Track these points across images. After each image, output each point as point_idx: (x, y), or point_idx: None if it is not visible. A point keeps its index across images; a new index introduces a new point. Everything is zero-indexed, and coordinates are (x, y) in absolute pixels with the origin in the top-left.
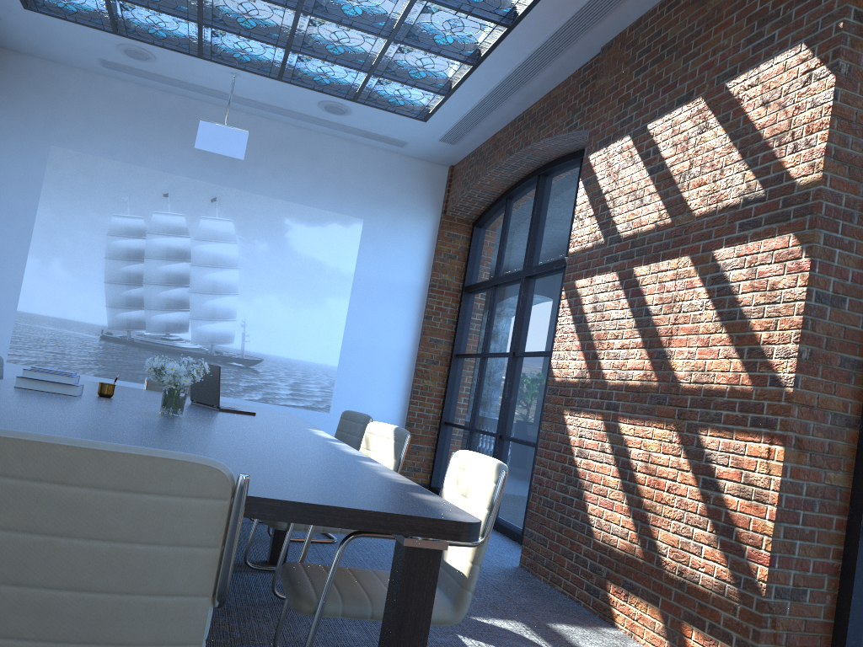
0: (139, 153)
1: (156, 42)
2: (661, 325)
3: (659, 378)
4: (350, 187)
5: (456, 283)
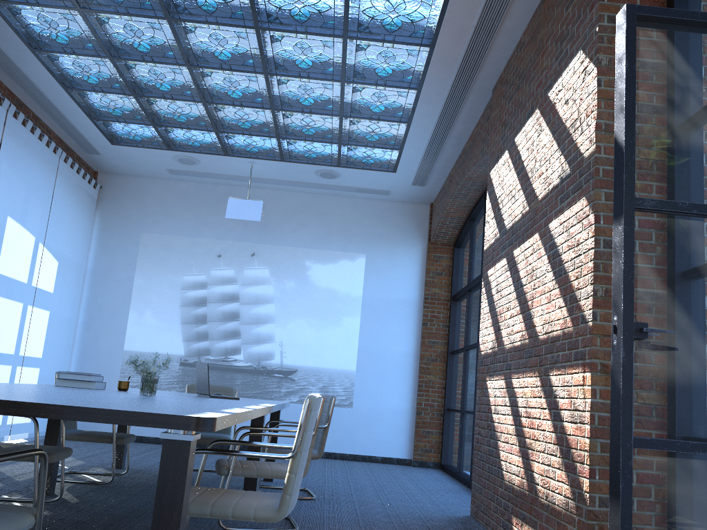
0: (199, 229)
1: (195, 150)
2: (527, 292)
3: (529, 336)
4: (353, 231)
5: (445, 294)
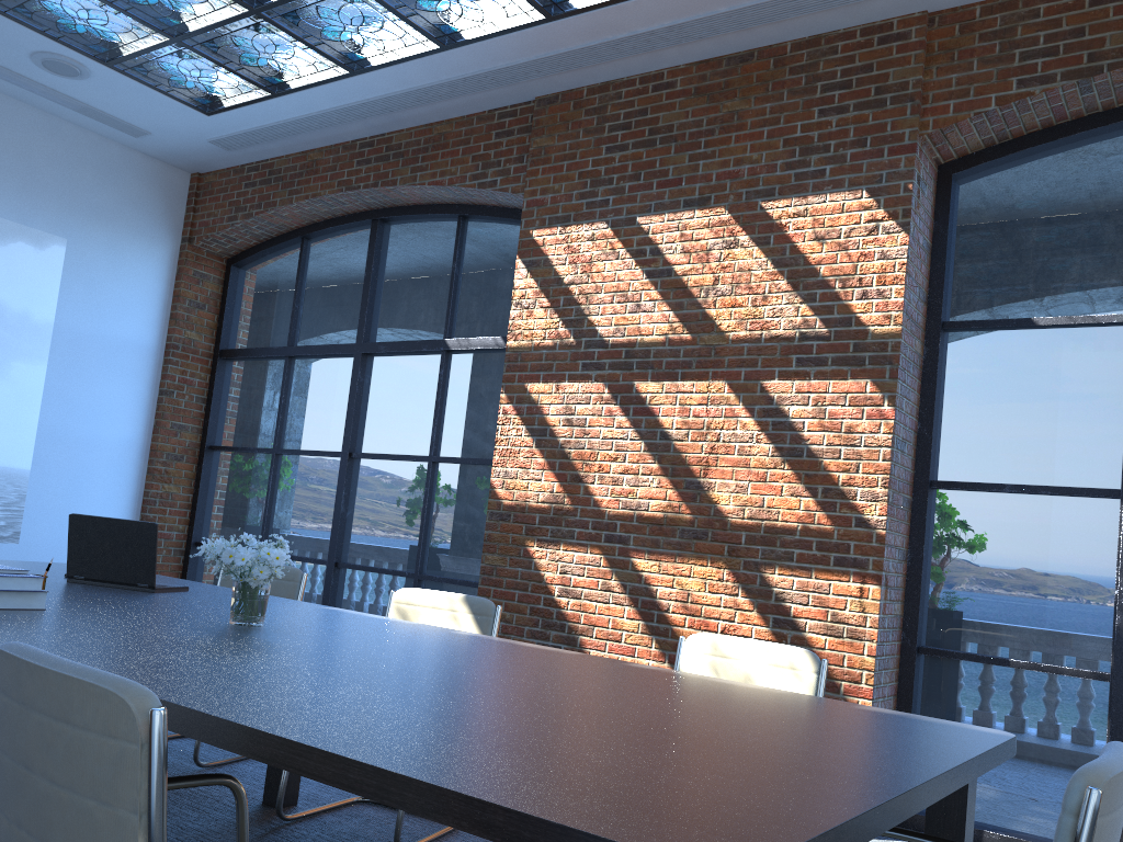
0: None
1: None
2: (689, 453)
3: (694, 511)
4: (44, 186)
5: (206, 344)
